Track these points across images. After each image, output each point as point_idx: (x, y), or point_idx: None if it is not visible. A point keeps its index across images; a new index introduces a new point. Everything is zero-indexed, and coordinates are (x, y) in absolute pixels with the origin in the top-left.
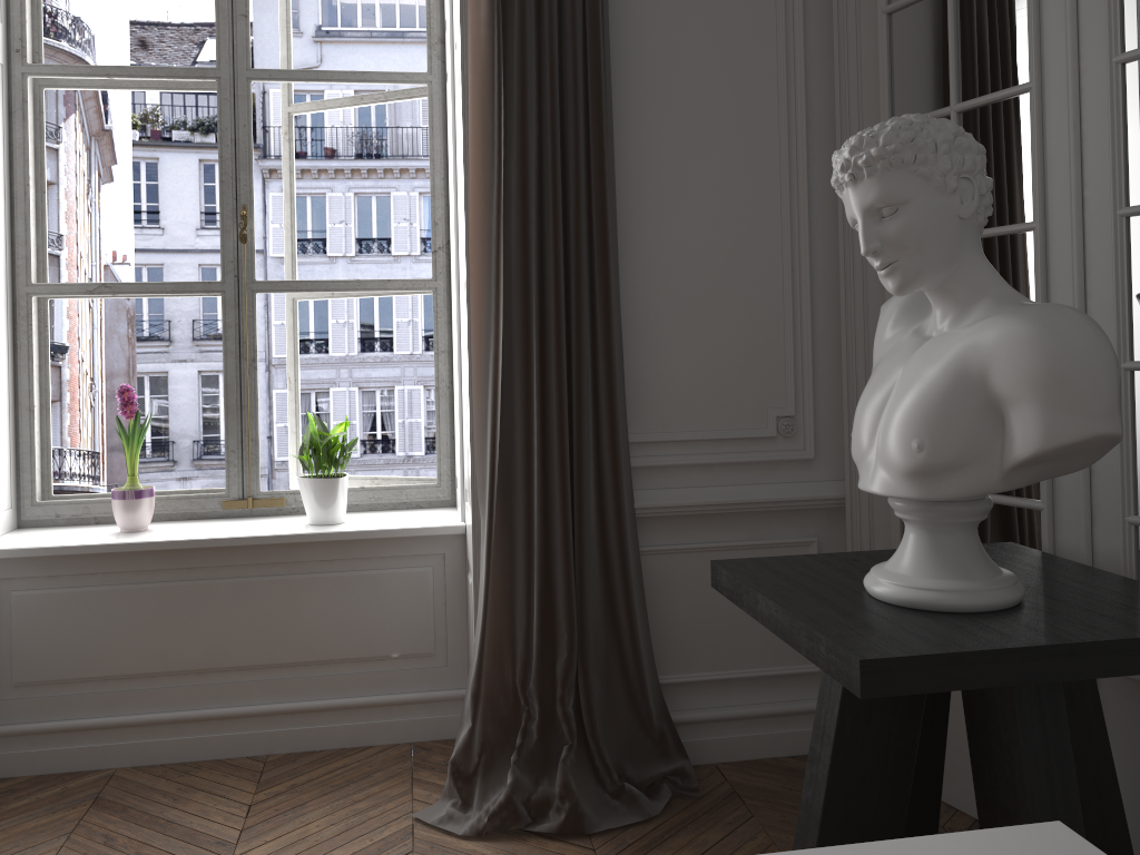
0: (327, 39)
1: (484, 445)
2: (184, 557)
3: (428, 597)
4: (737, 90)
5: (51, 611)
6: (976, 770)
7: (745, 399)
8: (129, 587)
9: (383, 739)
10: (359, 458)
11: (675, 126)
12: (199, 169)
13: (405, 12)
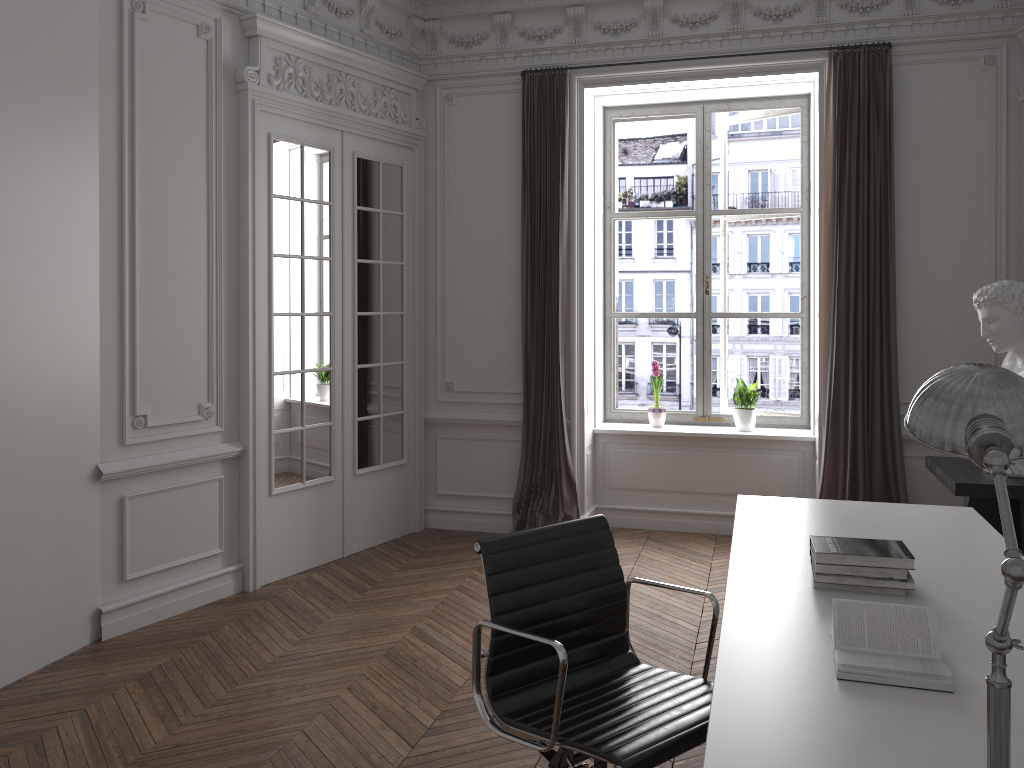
0: (732, 139)
1: (825, 399)
2: (681, 440)
3: (794, 470)
4: (965, 227)
5: (625, 458)
6: (1022, 540)
7: None
8: (657, 451)
9: None
10: None
11: (929, 247)
12: (654, 223)
13: (782, 118)
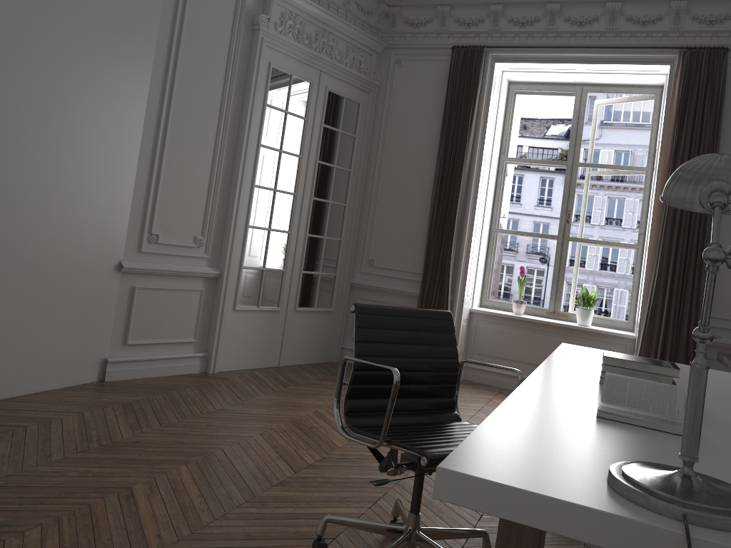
0: (605, 126)
1: (646, 305)
2: (534, 325)
3: None
4: None
5: (491, 333)
6: None
7: None
8: (515, 331)
9: None
10: None
11: None
12: (539, 180)
13: (645, 115)
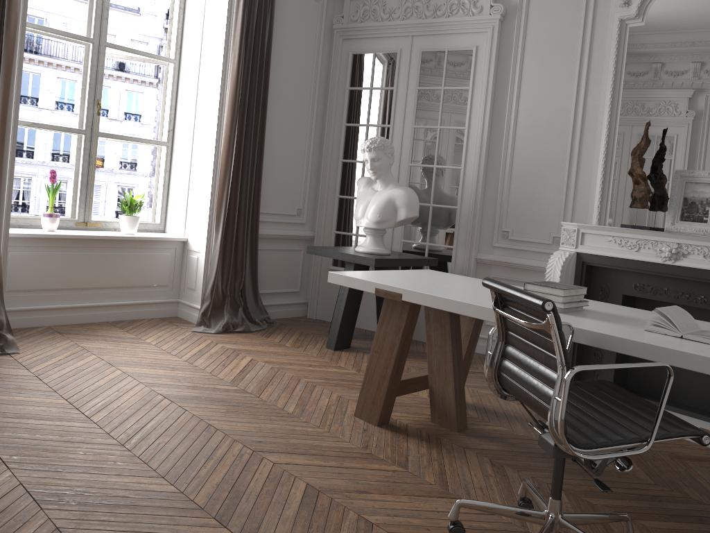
0: None
1: (220, 208)
2: (81, 242)
3: (169, 264)
4: (299, 100)
5: (25, 261)
6: None
7: (289, 202)
8: (59, 253)
9: (148, 316)
10: None
11: (280, 108)
12: None
13: None
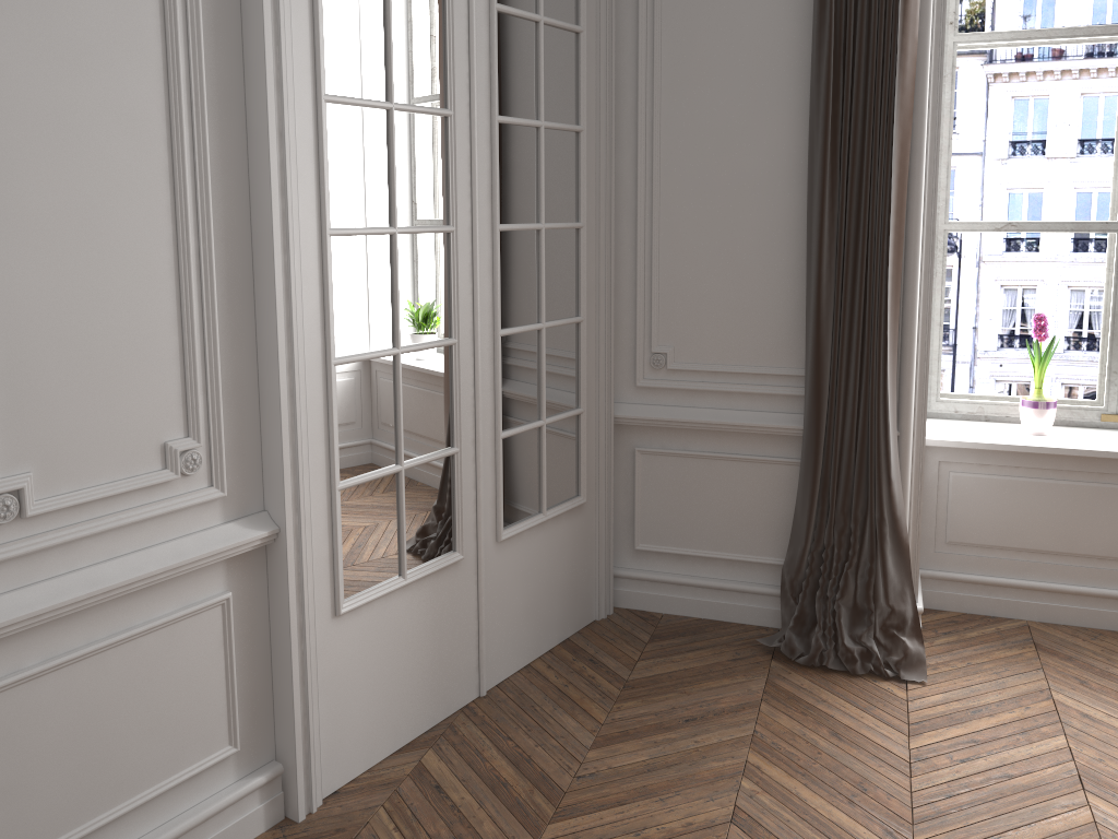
0: None
1: None
2: (1096, 463)
3: None
4: None
5: (980, 492)
6: None
7: None
8: (1046, 481)
9: None
10: (1061, 353)
11: None
12: None
13: None
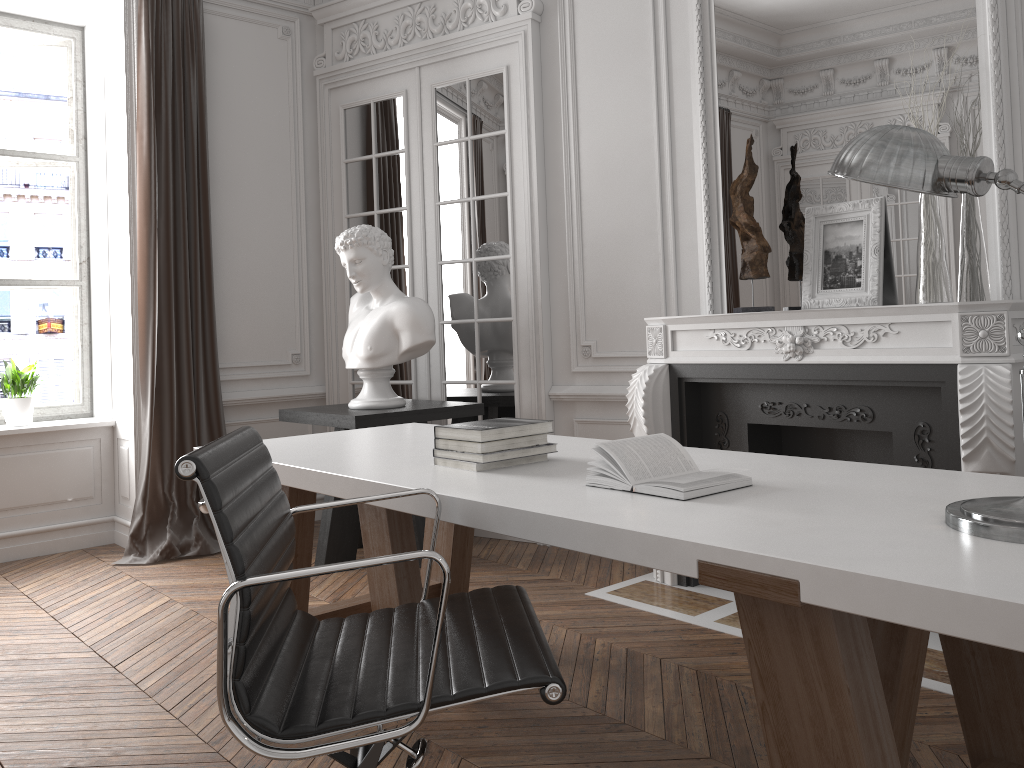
0: None
1: (146, 369)
2: None
3: (90, 464)
4: (272, 189)
5: None
6: None
7: (276, 345)
8: None
9: (63, 549)
10: None
11: (241, 205)
12: None
13: None
